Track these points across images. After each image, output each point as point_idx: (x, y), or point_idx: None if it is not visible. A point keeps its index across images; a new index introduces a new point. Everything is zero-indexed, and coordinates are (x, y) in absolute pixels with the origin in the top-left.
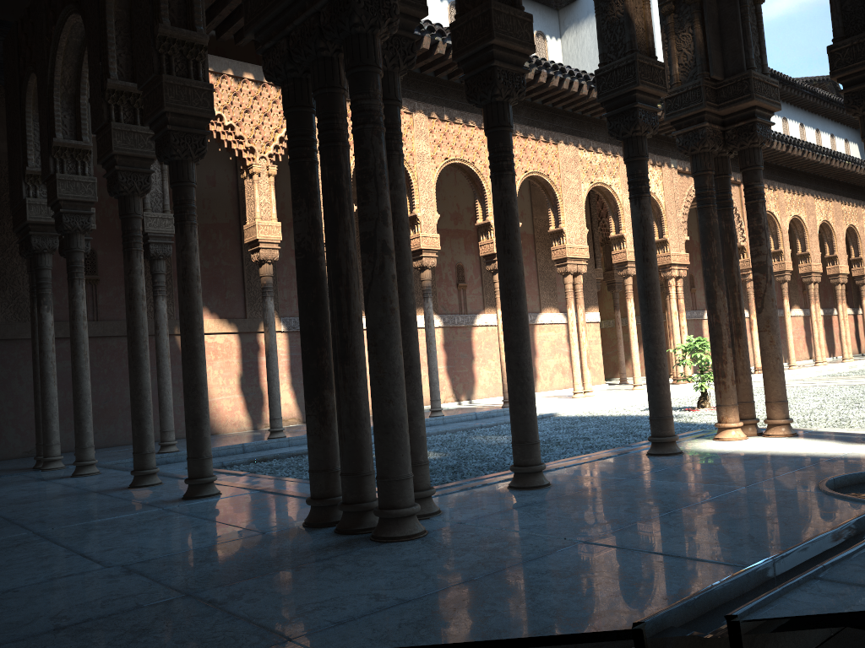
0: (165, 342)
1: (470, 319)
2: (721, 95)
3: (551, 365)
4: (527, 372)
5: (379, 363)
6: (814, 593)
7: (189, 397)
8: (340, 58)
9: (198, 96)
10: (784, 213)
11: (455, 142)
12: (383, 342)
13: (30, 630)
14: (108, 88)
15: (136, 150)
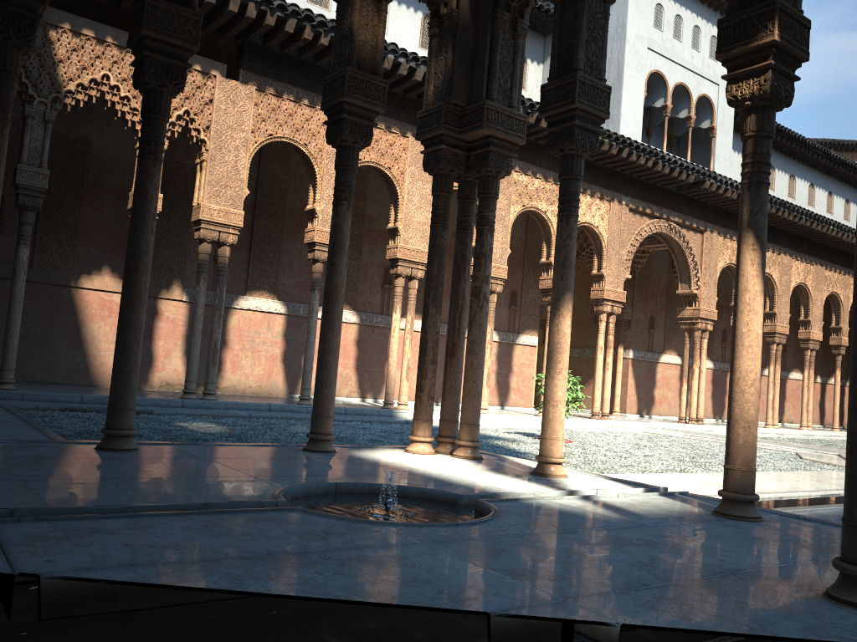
0: (20, 287)
1: (391, 321)
2: (464, 121)
3: None
4: (130, 343)
5: None
6: None
7: None
8: None
9: None
10: None
11: (373, 145)
12: None
13: None
14: None
15: None
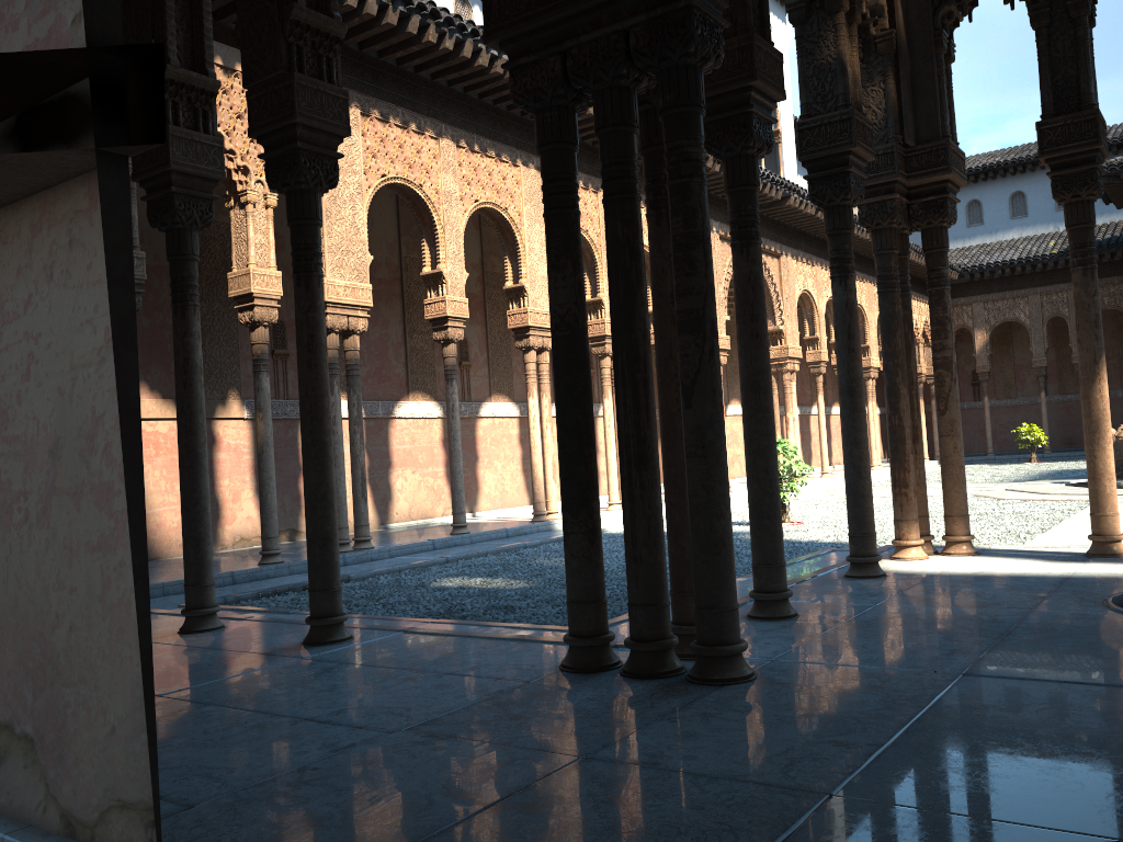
0: None
1: (475, 408)
2: (912, 164)
3: None
4: (776, 481)
5: (708, 469)
6: None
7: (316, 509)
8: (636, 89)
9: (332, 106)
10: (821, 294)
11: (487, 180)
12: (712, 443)
13: (454, 811)
14: (166, 77)
15: (199, 167)
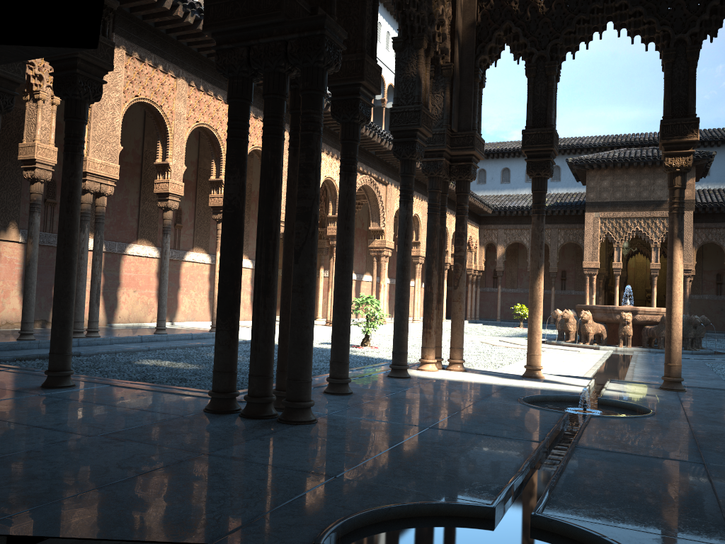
0: None
1: (182, 254)
2: (454, 142)
3: None
4: (349, 314)
5: (303, 300)
6: (584, 453)
7: (61, 302)
8: (289, 75)
9: (103, 50)
10: None
11: (206, 109)
12: (307, 285)
13: (120, 475)
14: None
15: (7, 73)
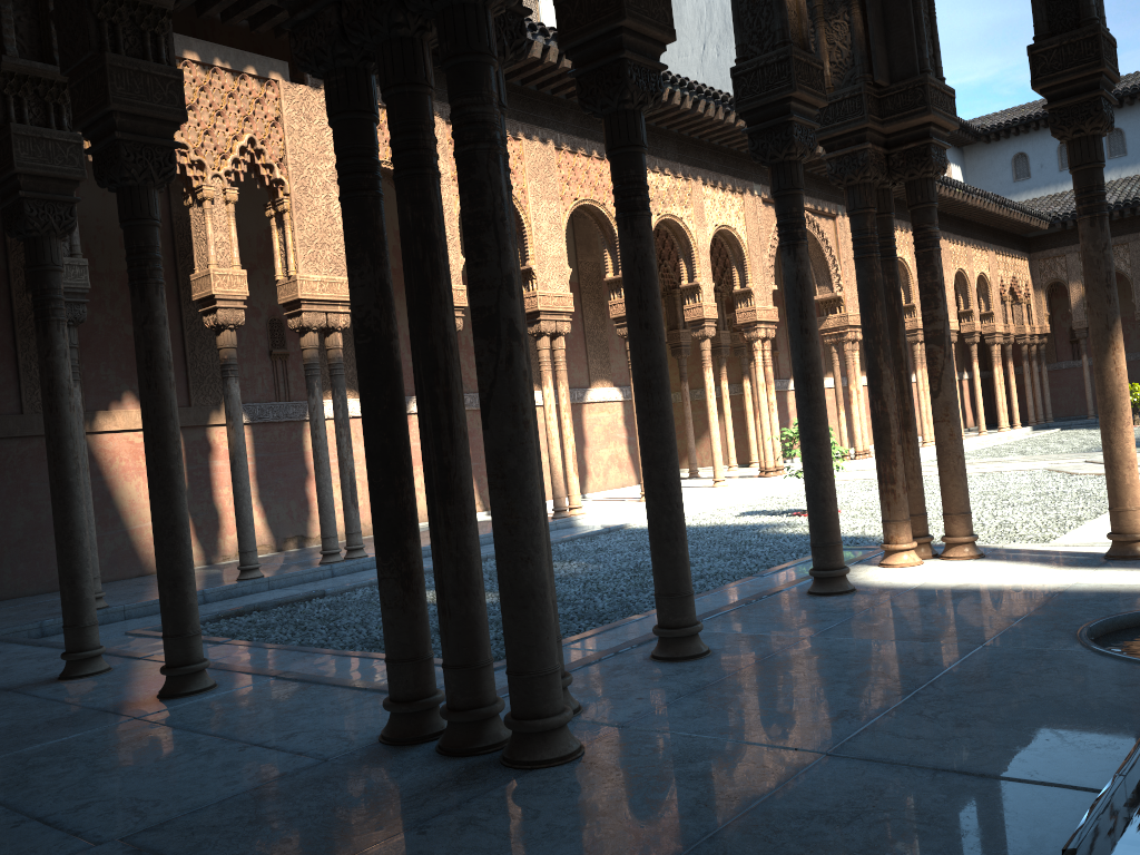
0: (82, 448)
1: None
2: (887, 107)
3: (604, 457)
4: (676, 496)
5: (510, 503)
6: None
7: (164, 546)
8: (425, 40)
9: (160, 88)
10: None
11: None
12: (514, 472)
13: None
14: (3, 70)
15: (51, 167)
